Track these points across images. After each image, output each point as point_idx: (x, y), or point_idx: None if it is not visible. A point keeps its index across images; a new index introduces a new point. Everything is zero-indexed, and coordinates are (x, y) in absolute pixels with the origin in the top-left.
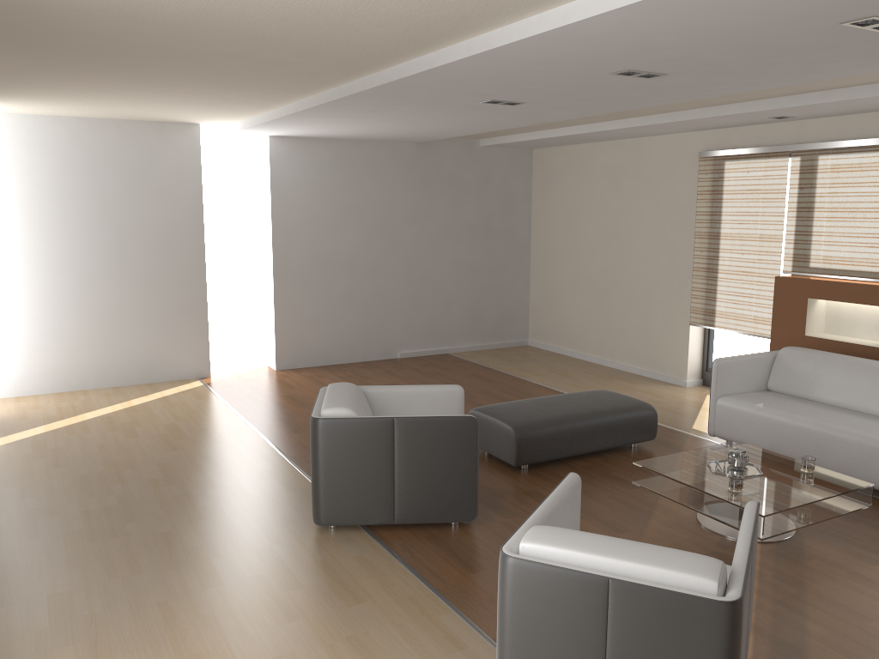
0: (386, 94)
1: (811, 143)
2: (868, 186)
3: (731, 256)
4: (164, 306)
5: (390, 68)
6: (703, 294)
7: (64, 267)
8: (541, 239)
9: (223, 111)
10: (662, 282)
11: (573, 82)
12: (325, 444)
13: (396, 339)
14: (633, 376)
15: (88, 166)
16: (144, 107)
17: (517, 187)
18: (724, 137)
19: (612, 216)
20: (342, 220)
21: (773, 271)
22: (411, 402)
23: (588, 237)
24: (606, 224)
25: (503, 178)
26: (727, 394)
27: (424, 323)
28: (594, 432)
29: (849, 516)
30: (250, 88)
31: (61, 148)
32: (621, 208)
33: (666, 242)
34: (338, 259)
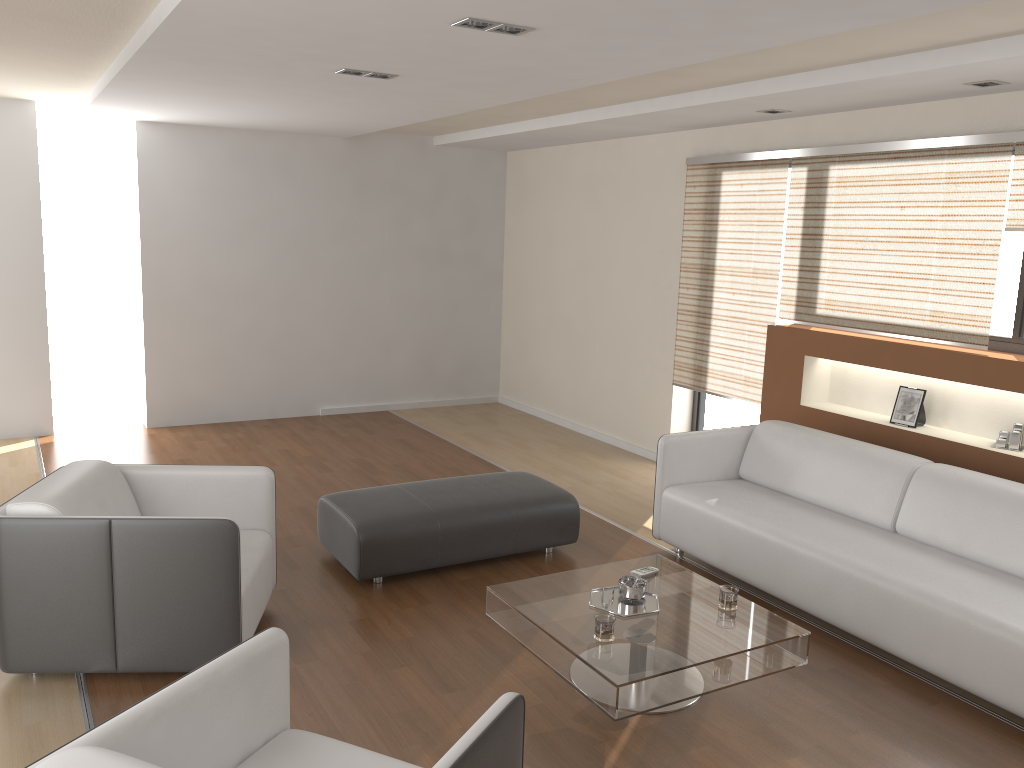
0: (186, 54)
1: (814, 148)
2: (880, 207)
3: (721, 297)
4: None
5: (154, 10)
6: (688, 345)
7: None
8: (514, 268)
9: (37, 82)
10: (643, 328)
11: (420, 40)
12: (7, 555)
13: (316, 391)
14: (607, 448)
15: None
16: None
17: (485, 200)
18: (716, 139)
19: (590, 240)
20: (242, 234)
21: (768, 318)
22: (196, 489)
23: (564, 266)
24: (584, 250)
25: (466, 187)
26: (679, 483)
27: (356, 371)
28: (481, 534)
29: (790, 671)
30: (12, 42)
31: None
32: (601, 230)
33: (649, 275)
34: (236, 286)
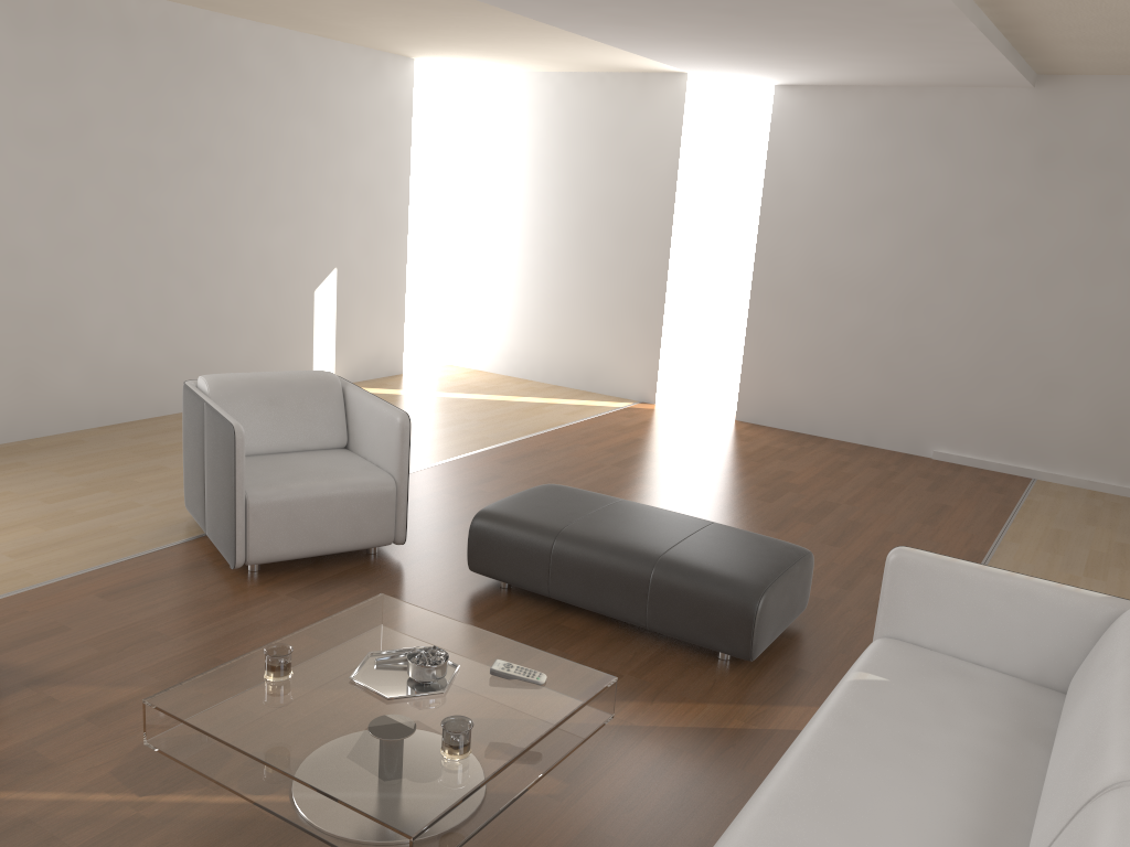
0: None
1: None
2: None
3: None
4: (617, 304)
5: None
6: None
7: (532, 242)
8: None
9: (616, 49)
10: None
11: None
12: (184, 414)
13: (933, 426)
14: None
15: (567, 129)
16: (540, 51)
17: None
18: None
19: None
20: (869, 216)
21: None
22: (369, 419)
23: None
24: None
25: None
26: (914, 641)
27: (994, 412)
28: (600, 579)
29: None
30: (467, 8)
31: (545, 108)
32: None
33: None
34: (852, 278)
